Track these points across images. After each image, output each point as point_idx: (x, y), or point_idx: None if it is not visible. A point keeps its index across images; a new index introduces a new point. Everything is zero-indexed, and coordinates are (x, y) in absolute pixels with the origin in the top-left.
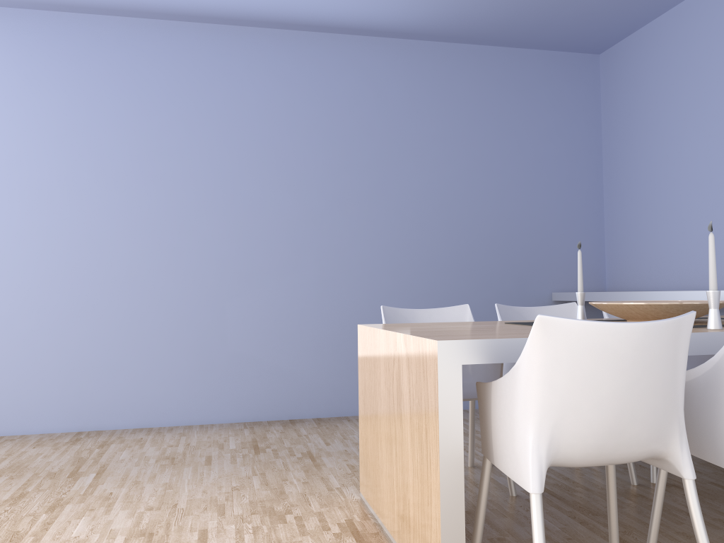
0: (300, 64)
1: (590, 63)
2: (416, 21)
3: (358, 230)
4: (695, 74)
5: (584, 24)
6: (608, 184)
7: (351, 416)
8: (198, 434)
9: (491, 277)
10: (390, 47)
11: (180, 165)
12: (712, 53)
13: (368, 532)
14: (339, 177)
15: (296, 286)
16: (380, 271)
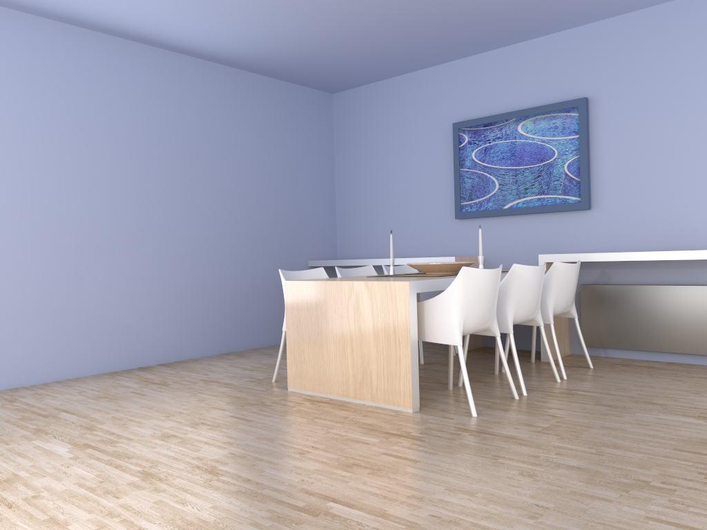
0: (139, 71)
1: (327, 99)
2: (234, 55)
3: (185, 212)
4: (405, 124)
5: (337, 77)
6: (339, 185)
7: (183, 360)
8: (82, 384)
9: (273, 250)
10: (205, 67)
11: (40, 148)
12: (416, 114)
13: (325, 400)
14: (170, 168)
15: (140, 258)
16: (201, 245)
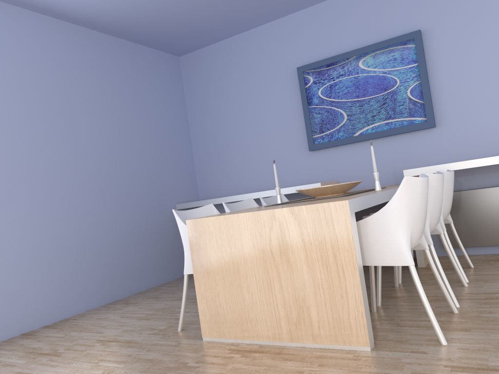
0: None
1: (176, 61)
2: (90, 12)
3: (56, 168)
4: (251, 74)
5: (186, 36)
6: (195, 135)
7: (69, 317)
8: None
9: (144, 197)
10: (62, 27)
11: None
12: (260, 64)
13: (255, 348)
14: (36, 124)
15: (12, 217)
16: (75, 199)
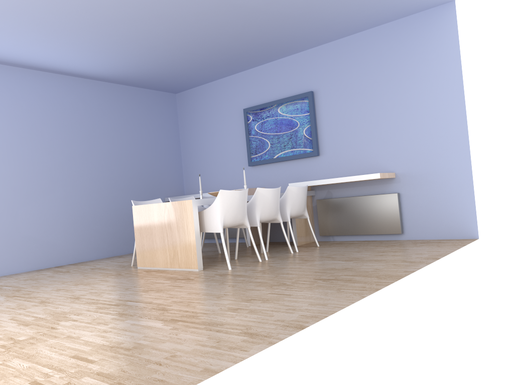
0: (47, 89)
1: (172, 97)
2: (106, 75)
3: (81, 172)
4: (218, 110)
5: (175, 84)
6: (183, 150)
7: (84, 261)
8: (19, 275)
9: (140, 192)
10: (89, 83)
11: None
12: (224, 104)
13: (155, 270)
14: (70, 145)
15: (53, 200)
16: (92, 191)
